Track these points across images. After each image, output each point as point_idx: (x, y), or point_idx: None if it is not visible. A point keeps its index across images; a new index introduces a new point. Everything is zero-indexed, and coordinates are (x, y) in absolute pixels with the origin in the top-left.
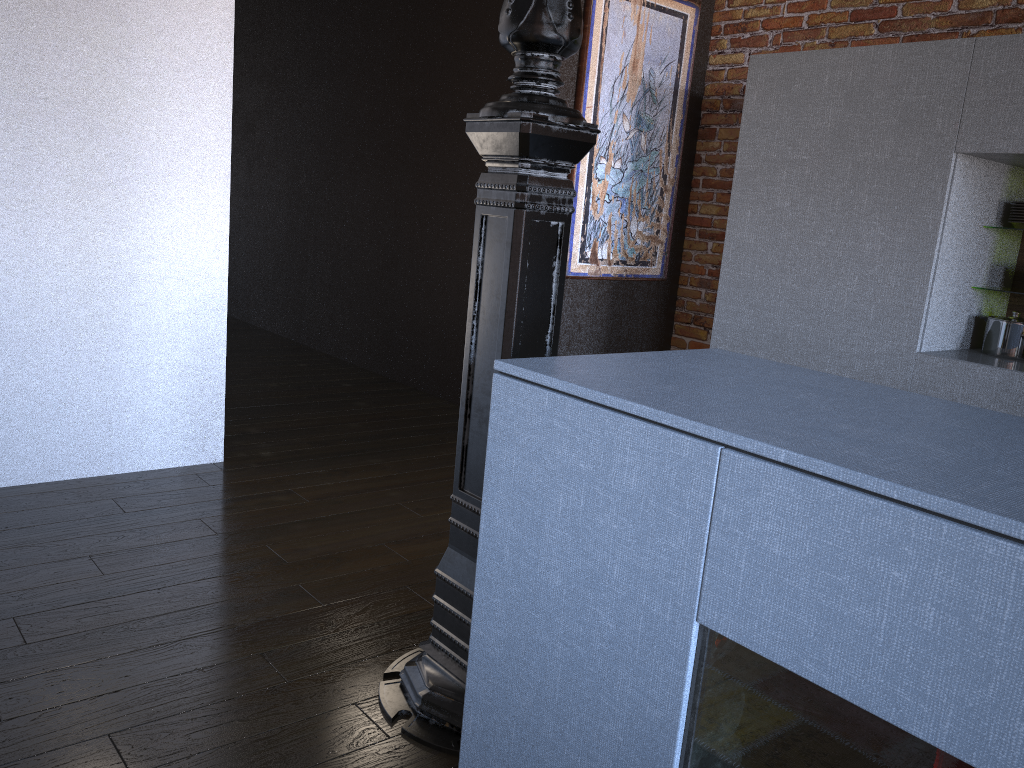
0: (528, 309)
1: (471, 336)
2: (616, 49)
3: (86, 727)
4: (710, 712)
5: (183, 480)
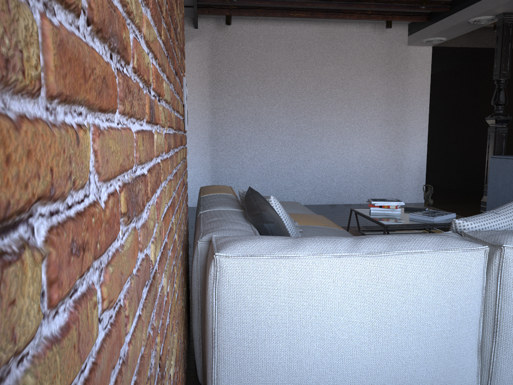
0: (498, 149)
1: (487, 155)
2: None
3: None
4: None
5: (416, 204)
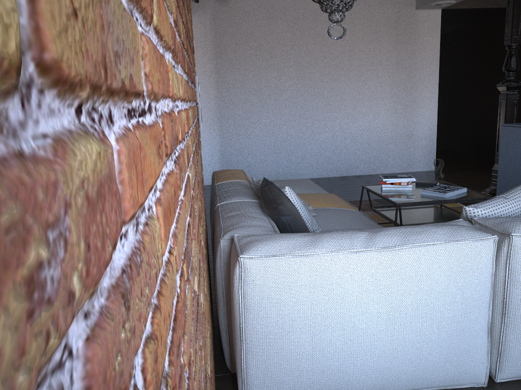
0: (509, 117)
1: (498, 123)
2: None
3: None
4: None
5: (427, 172)
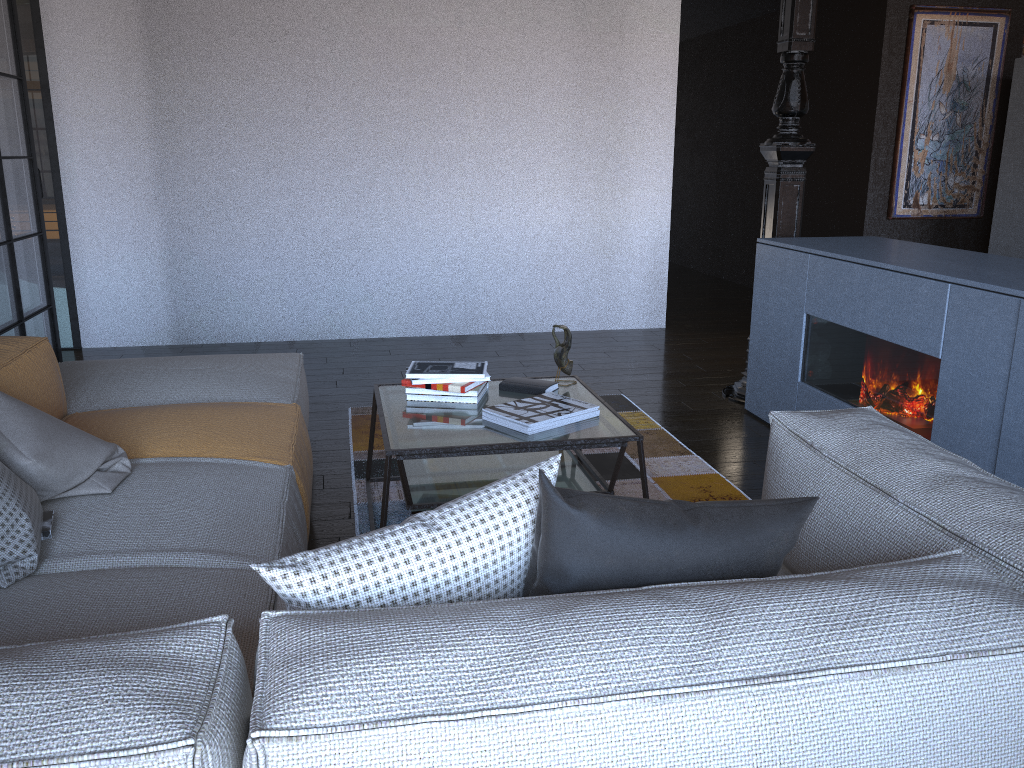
0: (783, 222)
1: (761, 235)
2: (932, 59)
3: (609, 387)
4: (809, 343)
5: (644, 333)
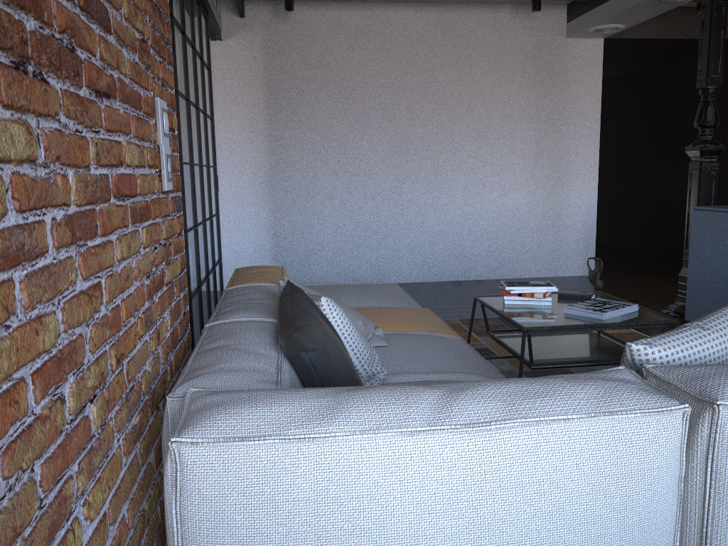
0: (704, 196)
1: (687, 206)
2: None
3: None
4: None
5: (582, 278)
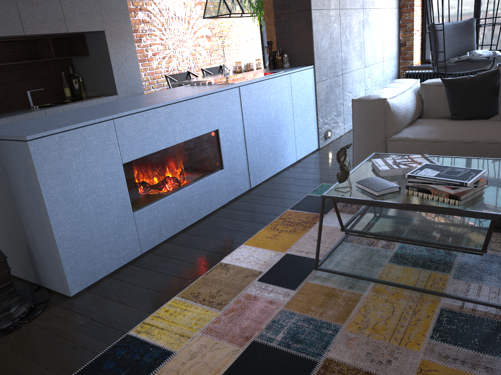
0: None
1: None
2: None
3: None
4: (129, 183)
5: None
